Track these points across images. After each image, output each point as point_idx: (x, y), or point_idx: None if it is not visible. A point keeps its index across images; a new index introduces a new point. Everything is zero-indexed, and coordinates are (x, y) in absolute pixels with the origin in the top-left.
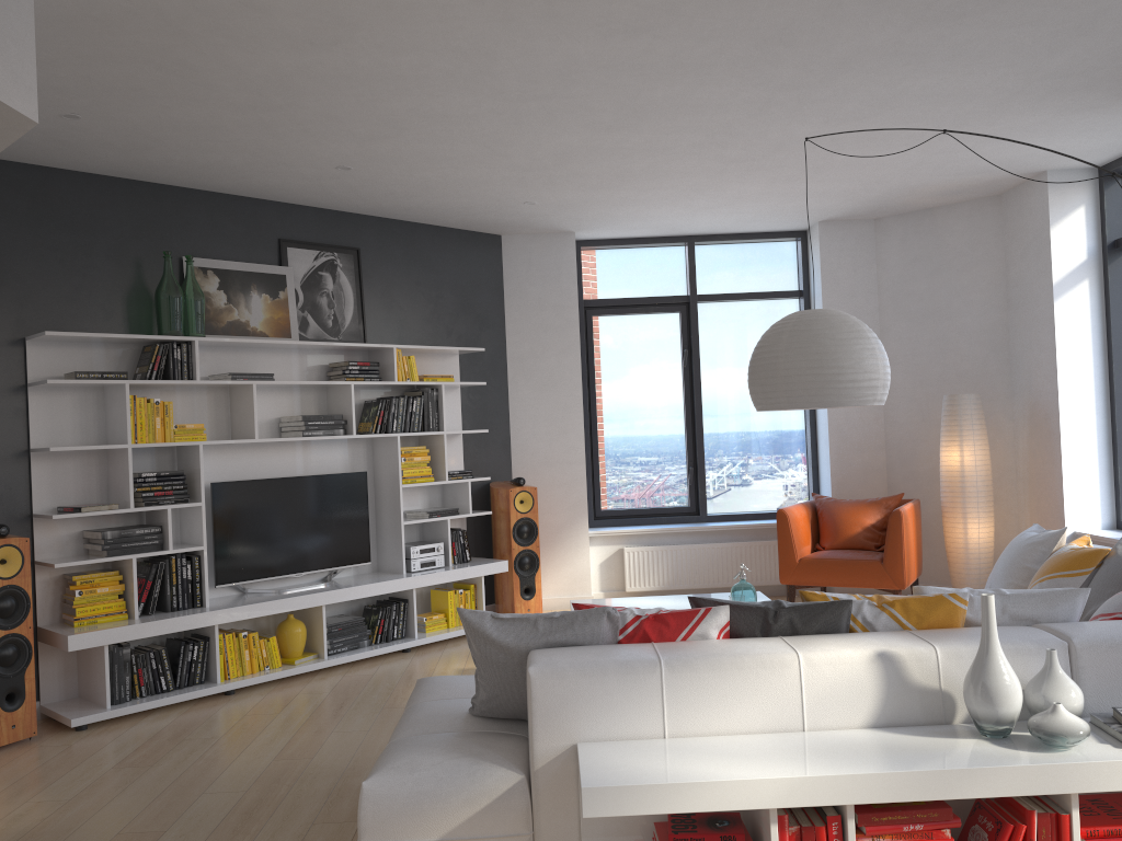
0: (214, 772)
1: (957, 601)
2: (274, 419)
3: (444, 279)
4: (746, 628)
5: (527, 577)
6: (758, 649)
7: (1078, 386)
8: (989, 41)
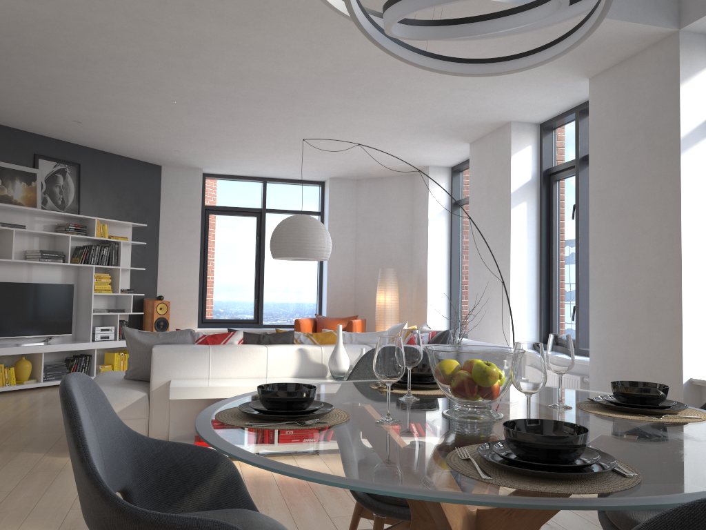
0: None
1: (336, 334)
2: (22, 251)
3: (127, 186)
4: (251, 342)
5: None
6: (252, 346)
7: (437, 267)
8: (382, 108)
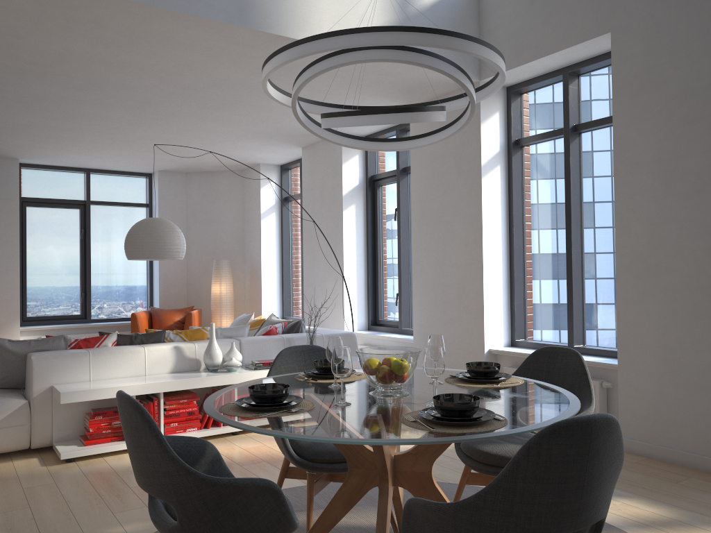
0: None
1: (204, 330)
2: None
3: None
4: (123, 343)
5: None
6: (129, 347)
7: (269, 258)
8: (230, 117)
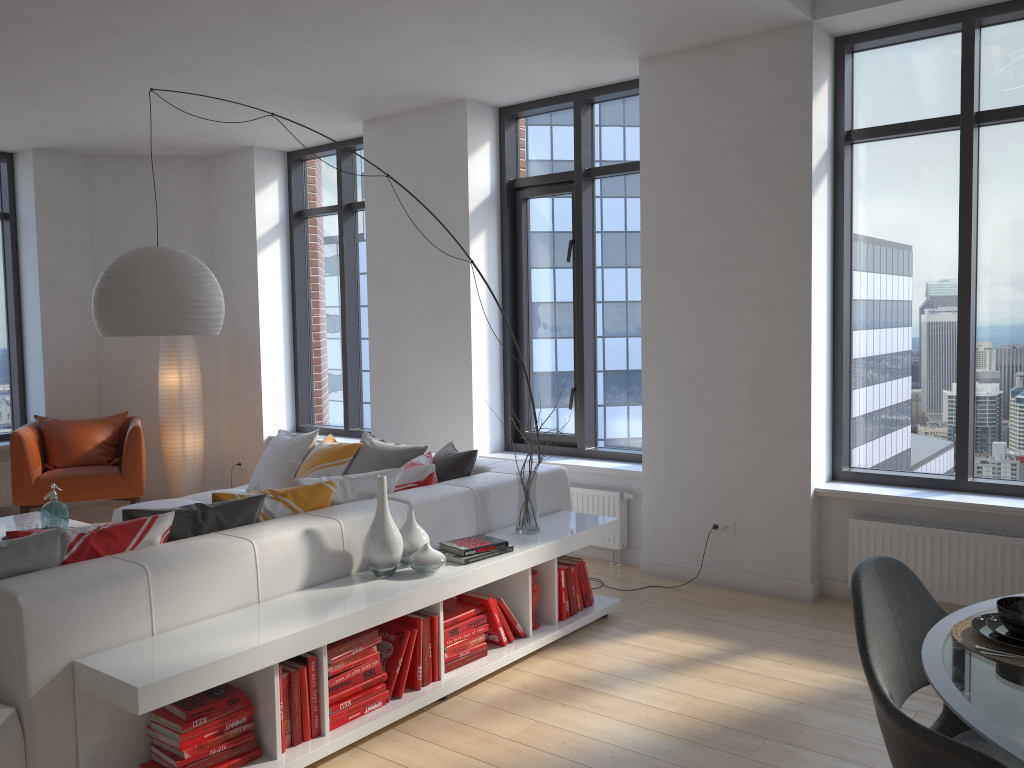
0: None
1: (332, 486)
2: None
3: None
4: (179, 530)
5: None
6: (218, 543)
7: (273, 321)
8: (293, 48)
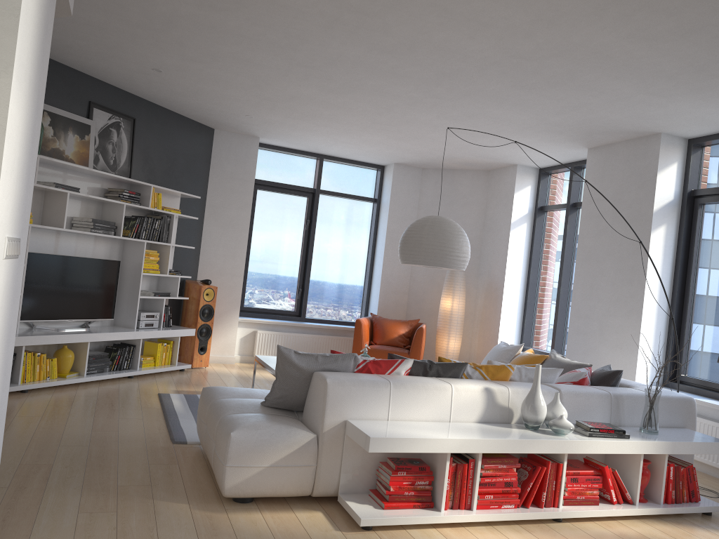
0: (56, 435)
1: (510, 368)
2: (68, 217)
3: (179, 149)
4: (415, 371)
5: (203, 341)
6: (432, 381)
7: (514, 276)
8: (536, 102)
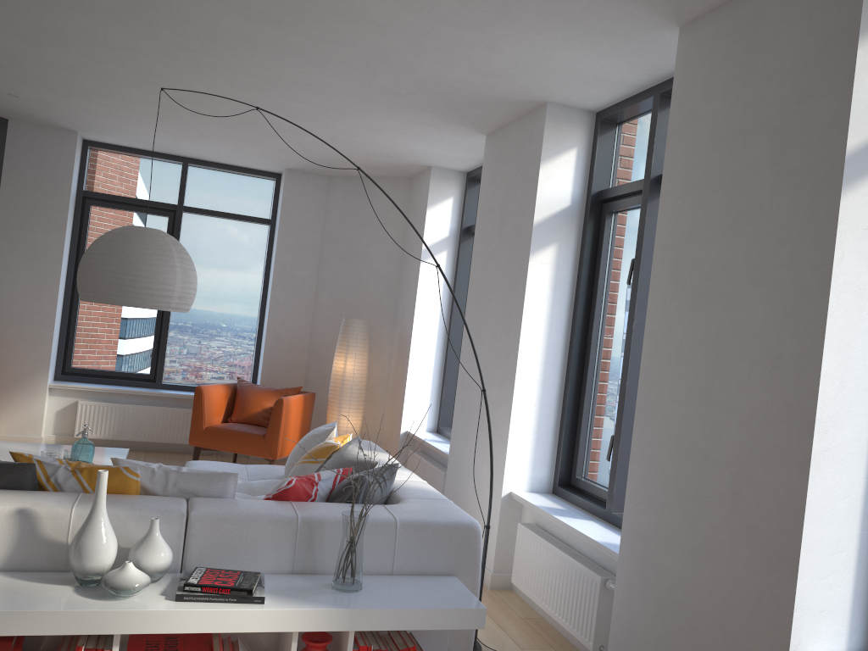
0: None
1: (129, 473)
2: None
3: None
4: None
5: None
6: None
7: (428, 326)
8: (317, 50)
